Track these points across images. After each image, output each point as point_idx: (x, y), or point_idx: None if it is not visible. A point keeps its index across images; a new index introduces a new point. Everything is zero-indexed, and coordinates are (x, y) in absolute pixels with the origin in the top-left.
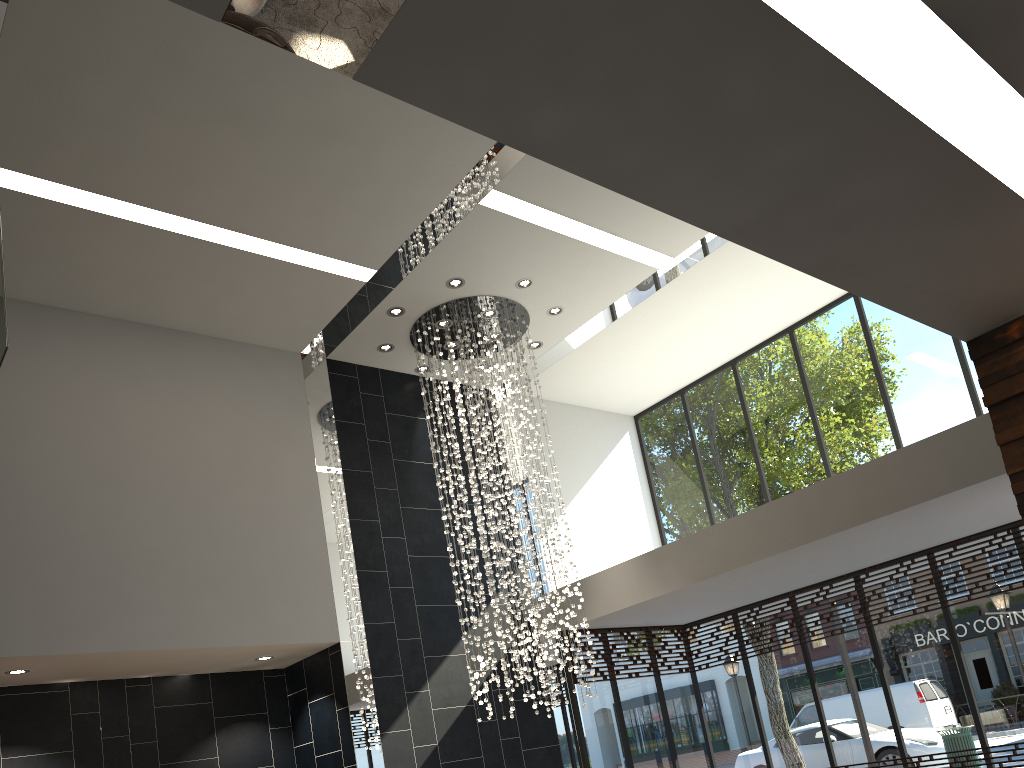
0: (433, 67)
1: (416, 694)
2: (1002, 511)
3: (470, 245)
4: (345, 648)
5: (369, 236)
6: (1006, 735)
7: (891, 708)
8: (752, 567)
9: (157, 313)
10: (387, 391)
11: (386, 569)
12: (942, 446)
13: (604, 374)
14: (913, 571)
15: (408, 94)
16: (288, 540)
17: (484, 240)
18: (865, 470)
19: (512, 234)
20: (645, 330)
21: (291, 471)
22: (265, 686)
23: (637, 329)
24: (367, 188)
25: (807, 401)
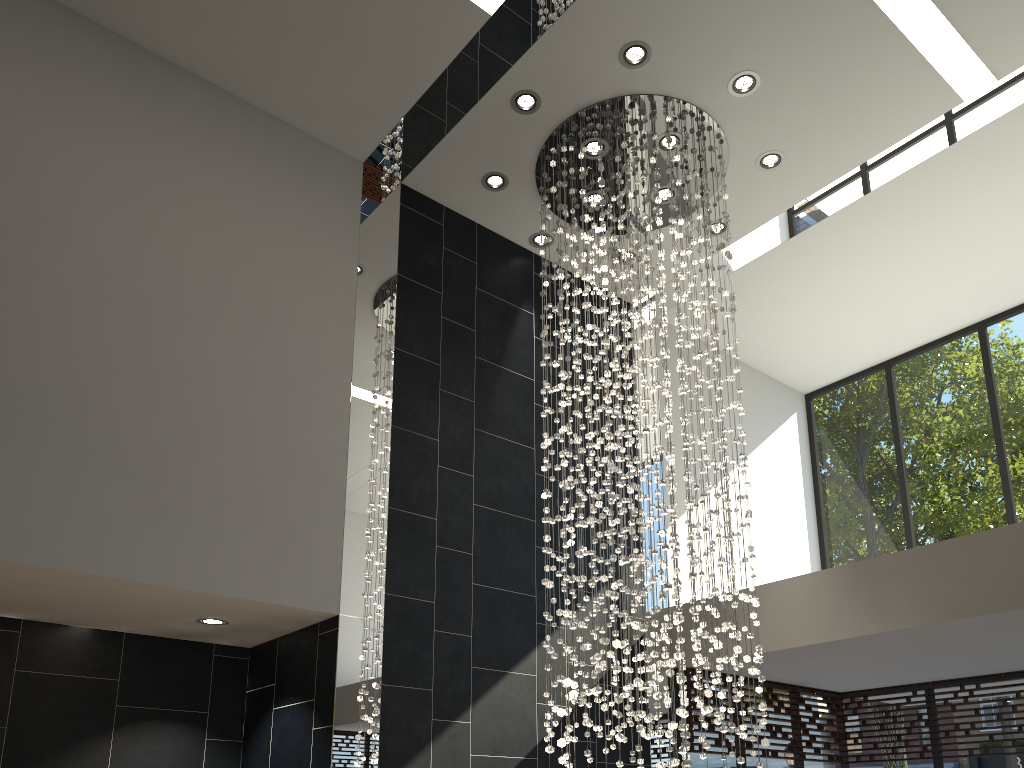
0: None
1: (449, 725)
2: None
3: None
4: (346, 627)
5: None
6: None
7: None
8: None
9: (135, 10)
10: (483, 258)
11: (436, 516)
12: None
13: (794, 309)
14: None
15: None
16: (285, 432)
17: None
18: None
19: None
20: (886, 234)
21: (312, 328)
22: (213, 670)
23: (875, 230)
24: None
25: None
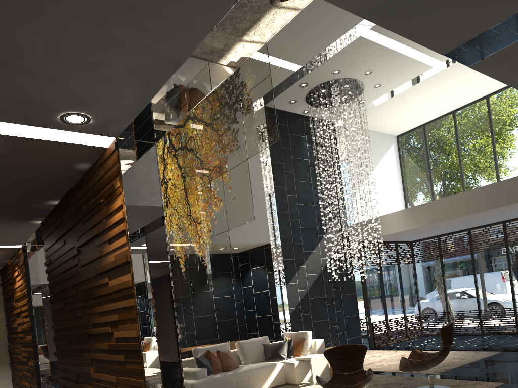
0: (496, 63)
1: (300, 268)
2: None
3: (349, 55)
4: (272, 246)
5: (304, 50)
6: None
7: (512, 285)
8: (461, 218)
9: None
10: (289, 123)
11: (288, 210)
12: None
13: (389, 116)
14: None
15: (481, 70)
16: None
17: (356, 52)
18: None
19: (370, 50)
20: (416, 95)
21: (250, 162)
22: None
23: (413, 95)
24: (312, 28)
25: (491, 135)
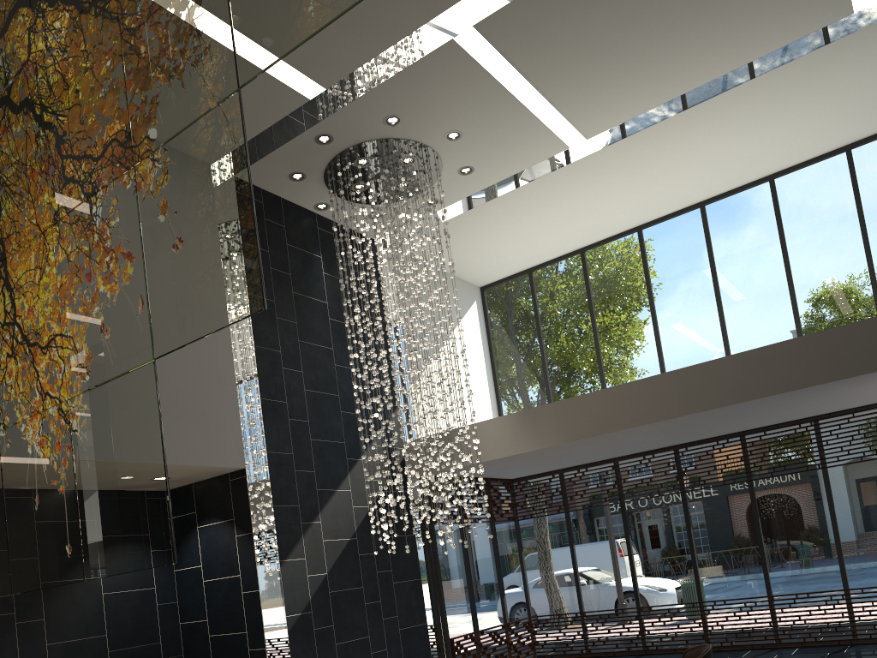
0: None
1: (310, 525)
2: (824, 405)
3: (424, 83)
4: (250, 475)
5: (335, 48)
6: (788, 587)
7: (694, 561)
8: (624, 432)
9: None
10: (288, 222)
11: (286, 400)
12: (821, 343)
13: (476, 242)
14: (726, 449)
15: None
16: (199, 359)
17: (439, 81)
18: (747, 357)
19: (466, 81)
20: (529, 206)
21: None
22: None
23: (523, 204)
24: None
25: (648, 294)
